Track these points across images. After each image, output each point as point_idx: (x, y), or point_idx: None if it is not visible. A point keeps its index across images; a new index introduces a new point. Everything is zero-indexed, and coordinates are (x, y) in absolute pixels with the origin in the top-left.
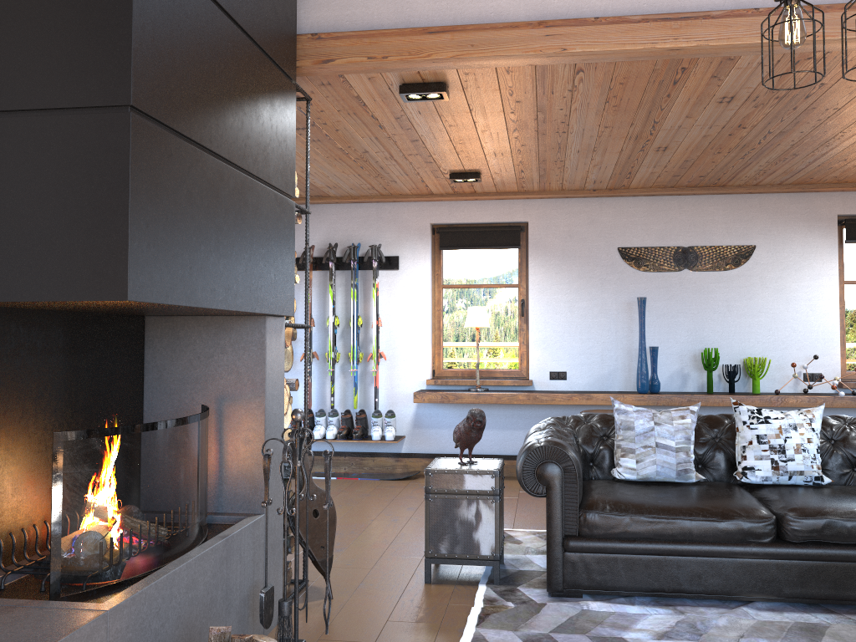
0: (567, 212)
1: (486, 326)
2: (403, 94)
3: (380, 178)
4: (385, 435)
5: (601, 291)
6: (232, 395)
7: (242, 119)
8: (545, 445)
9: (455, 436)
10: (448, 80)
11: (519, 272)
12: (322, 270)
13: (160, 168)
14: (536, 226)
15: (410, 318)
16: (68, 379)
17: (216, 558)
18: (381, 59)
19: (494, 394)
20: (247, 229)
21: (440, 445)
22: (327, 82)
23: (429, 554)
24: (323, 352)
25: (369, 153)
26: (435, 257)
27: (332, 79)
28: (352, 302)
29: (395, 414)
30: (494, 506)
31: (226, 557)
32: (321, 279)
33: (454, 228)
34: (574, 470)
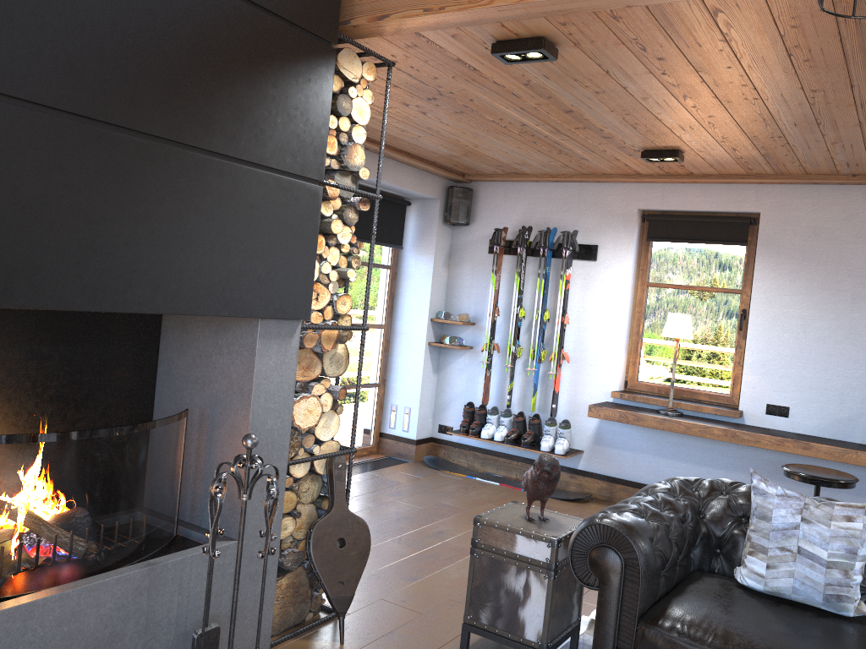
0: (814, 203)
1: (687, 338)
2: (495, 54)
3: (565, 155)
4: (554, 448)
5: (851, 309)
6: (223, 402)
7: (203, 91)
8: (603, 523)
9: (522, 483)
10: (547, 34)
11: (744, 274)
12: (514, 255)
13: (5, 151)
14: (770, 218)
15: (603, 317)
16: (32, 368)
17: (127, 589)
18: (438, 11)
19: (682, 423)
20: (205, 220)
21: (622, 470)
22: (411, 43)
23: (467, 620)
24: (507, 344)
25: (529, 126)
26: (642, 249)
27: (413, 40)
28: (537, 293)
29: (575, 424)
30: (547, 582)
31: (148, 588)
32: (513, 265)
33: (665, 216)
34: (638, 566)
